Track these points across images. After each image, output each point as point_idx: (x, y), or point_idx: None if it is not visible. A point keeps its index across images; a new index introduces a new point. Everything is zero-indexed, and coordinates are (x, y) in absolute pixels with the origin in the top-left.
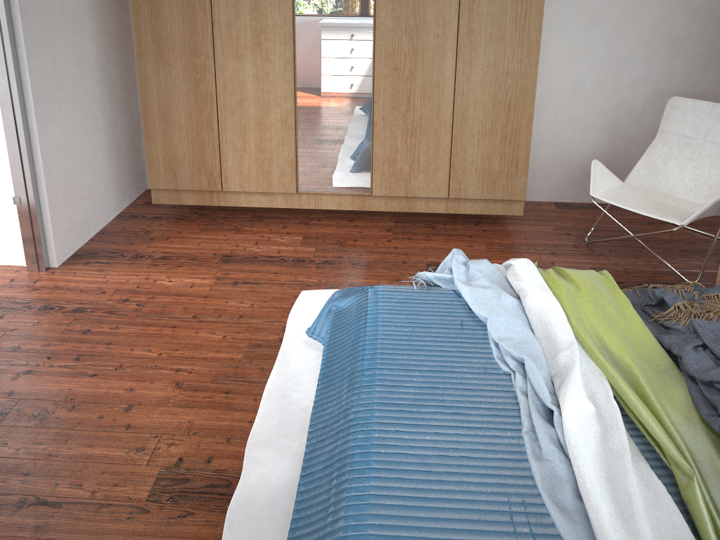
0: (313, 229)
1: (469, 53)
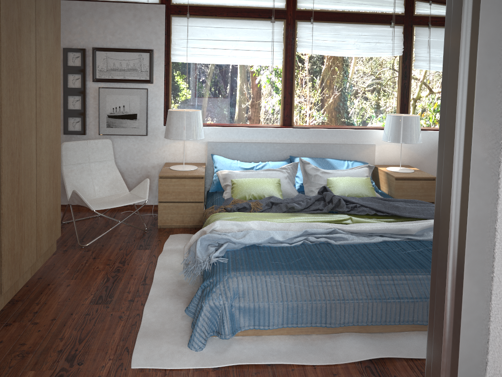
0: None
1: (40, 129)
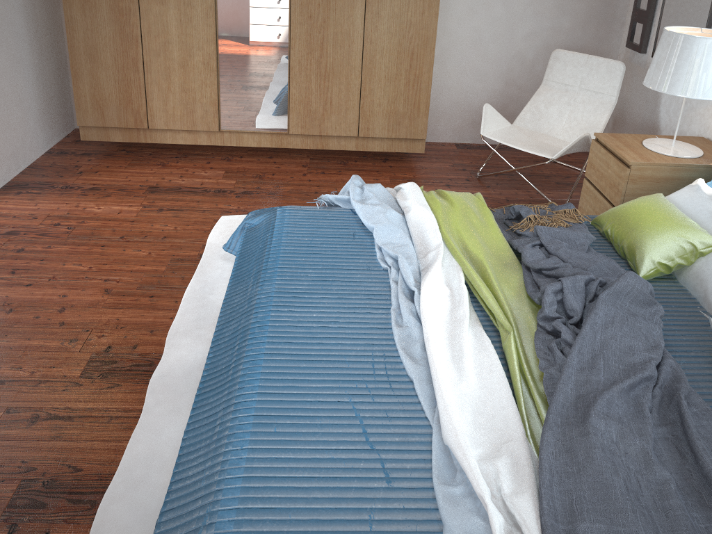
0: (235, 165)
1: (376, 4)
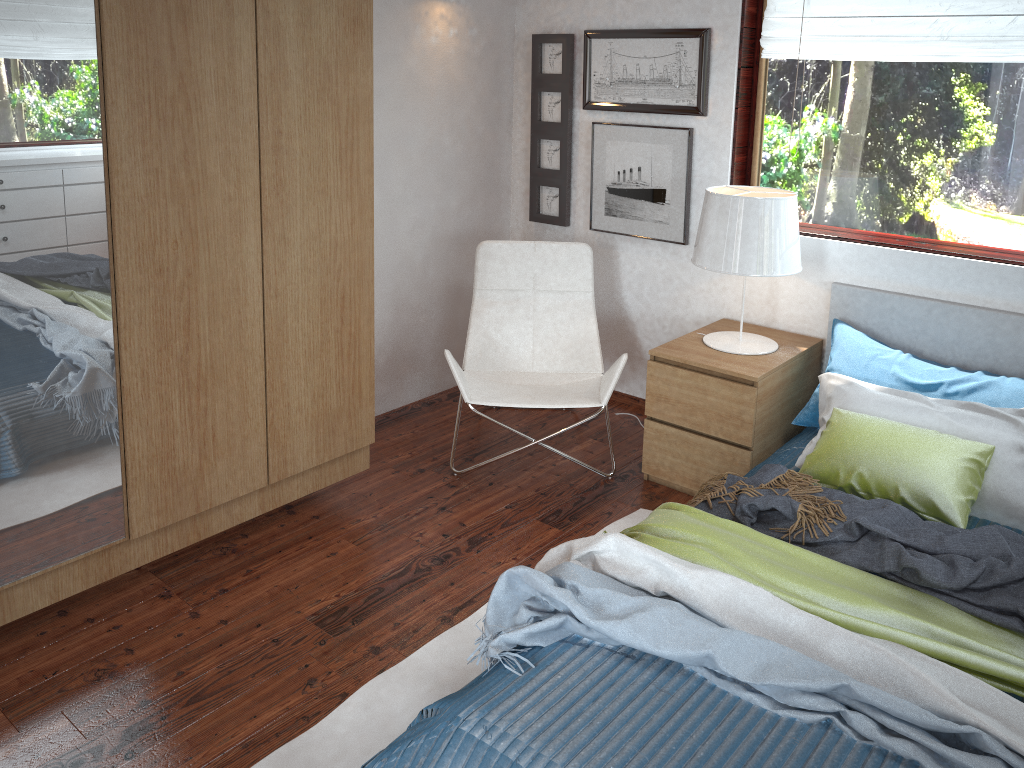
0: (1, 677)
1: (281, 221)
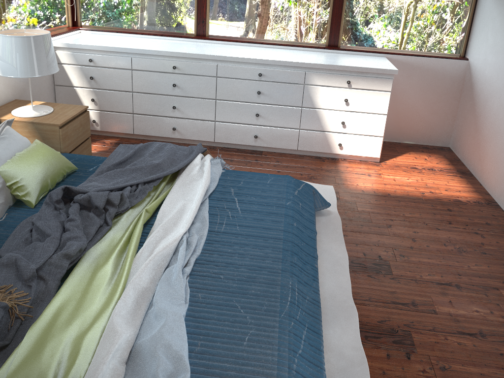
0: None
1: None
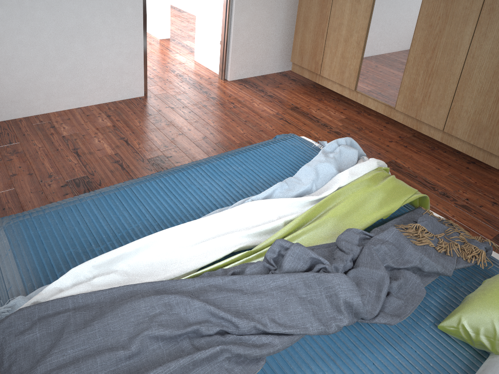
0: (357, 117)
1: (486, 26)
